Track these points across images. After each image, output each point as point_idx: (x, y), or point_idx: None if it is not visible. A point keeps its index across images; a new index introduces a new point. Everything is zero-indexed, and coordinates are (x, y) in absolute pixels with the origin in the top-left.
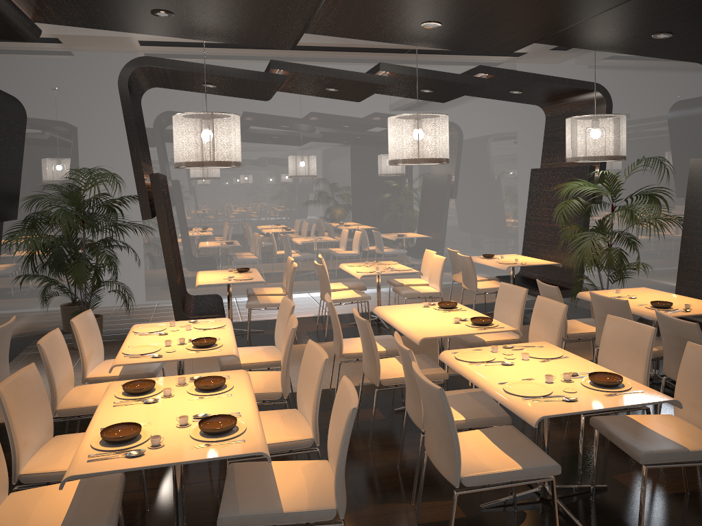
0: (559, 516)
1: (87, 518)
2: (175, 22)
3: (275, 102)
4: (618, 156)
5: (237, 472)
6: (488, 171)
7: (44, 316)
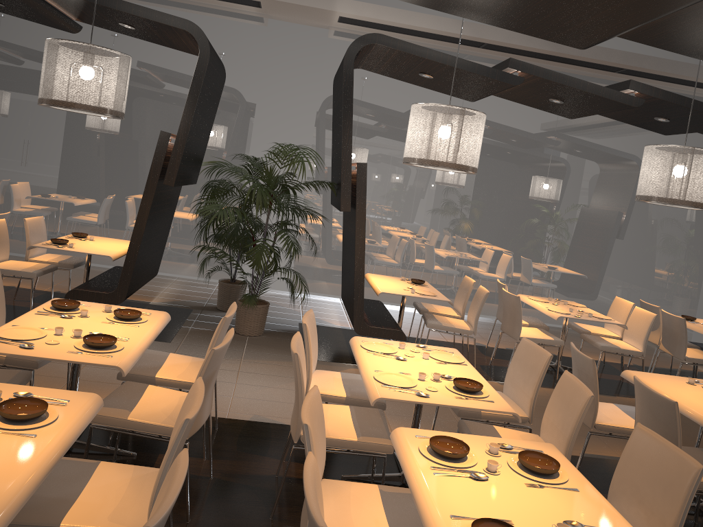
0: None
1: None
2: None
3: (461, 103)
4: None
5: None
6: (679, 218)
7: (191, 286)
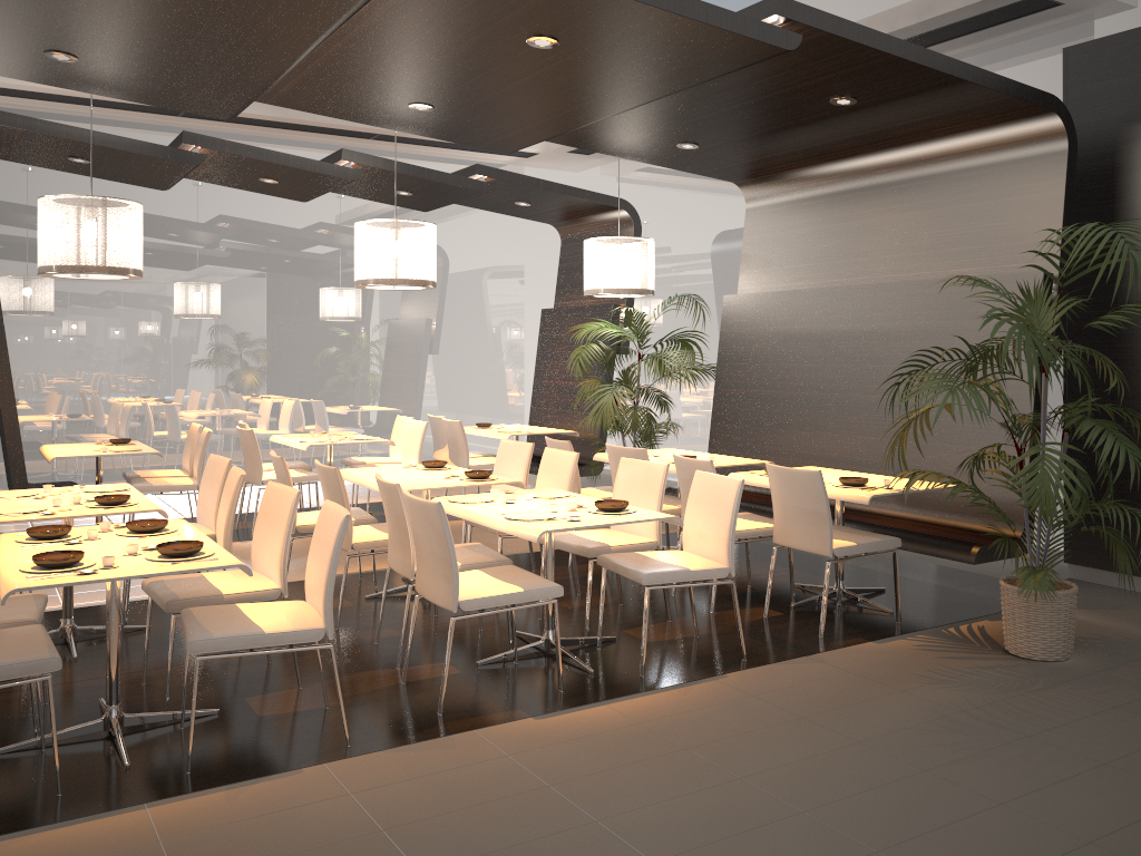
0: (563, 662)
1: (21, 653)
2: (74, 69)
3: (168, 194)
4: (644, 290)
5: (197, 613)
6: (484, 313)
7: None
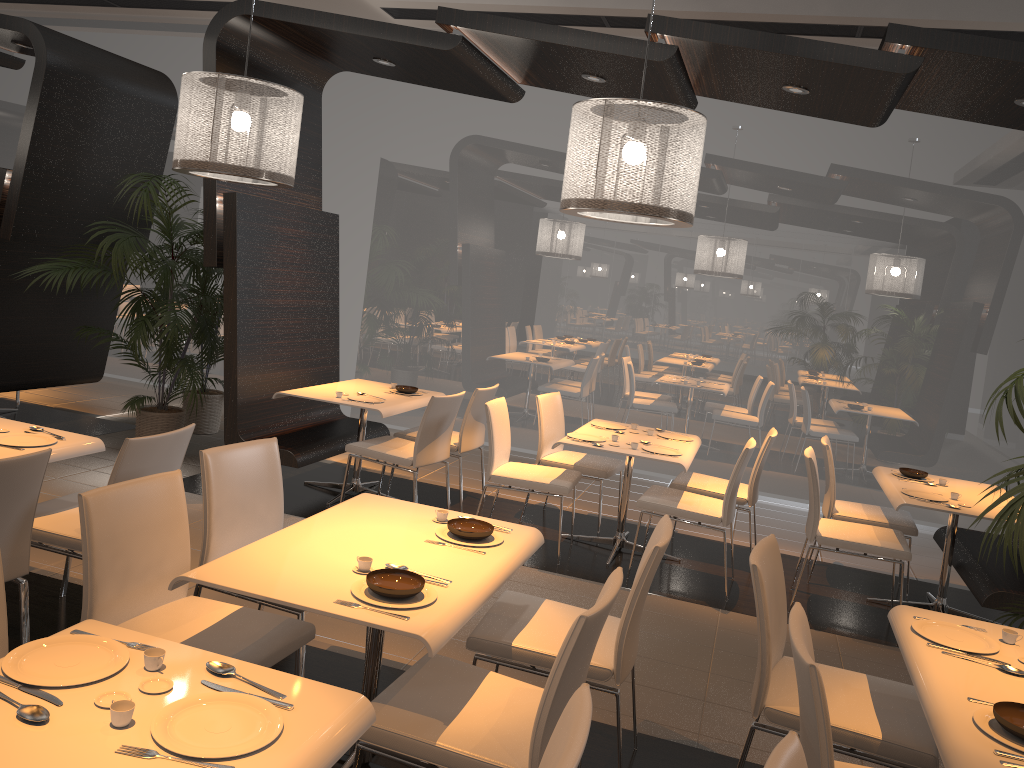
0: None
1: None
2: None
3: None
4: None
5: None
6: None
7: None
